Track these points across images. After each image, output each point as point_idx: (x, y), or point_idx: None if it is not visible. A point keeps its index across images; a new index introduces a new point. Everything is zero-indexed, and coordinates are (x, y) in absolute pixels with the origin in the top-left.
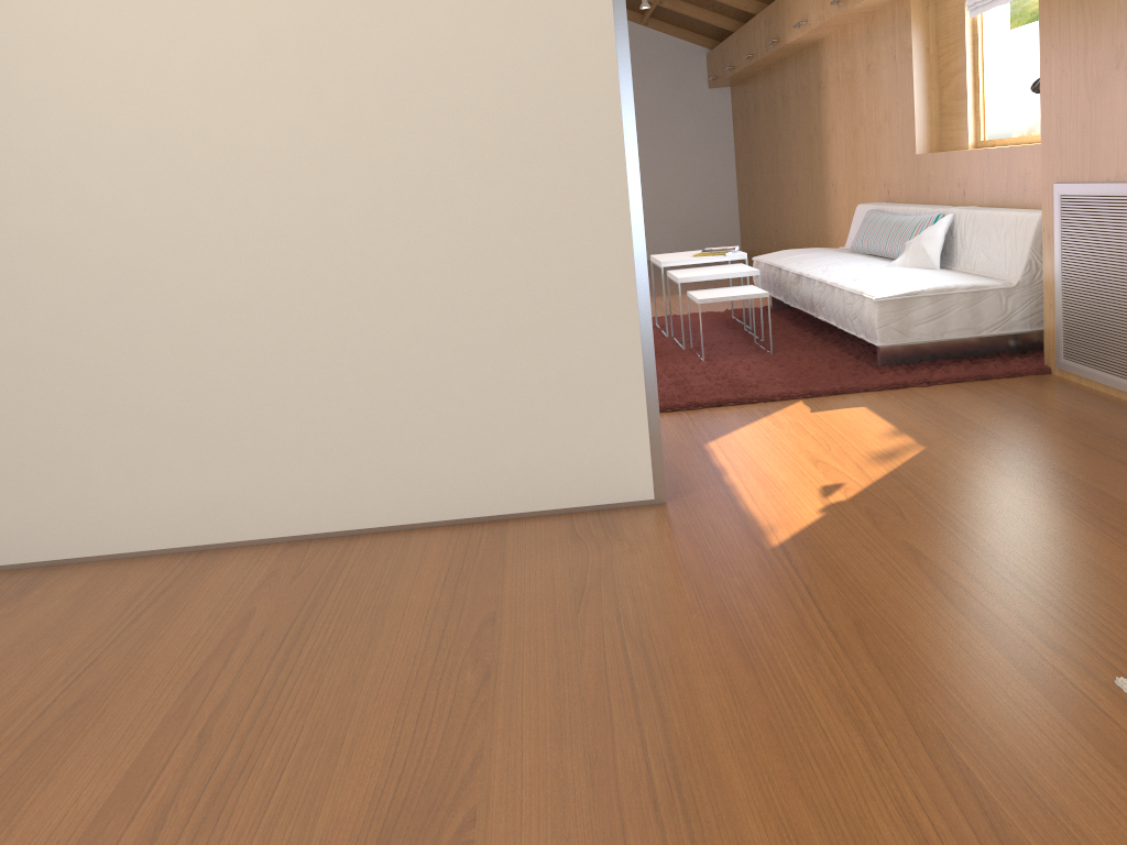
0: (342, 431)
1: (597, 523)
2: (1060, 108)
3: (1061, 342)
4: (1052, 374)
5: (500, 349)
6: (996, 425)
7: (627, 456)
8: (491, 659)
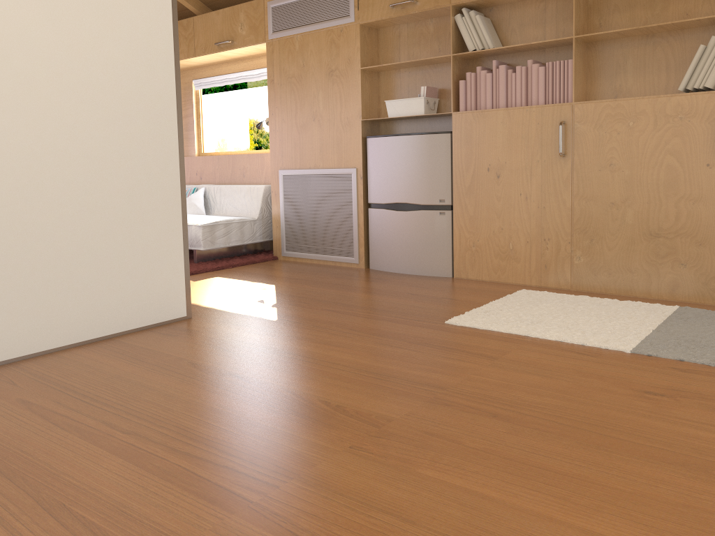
0: (6, 289)
1: (170, 329)
2: (282, 136)
3: (285, 243)
4: (279, 259)
5: (110, 231)
6: (288, 275)
7: (174, 292)
8: (226, 372)
